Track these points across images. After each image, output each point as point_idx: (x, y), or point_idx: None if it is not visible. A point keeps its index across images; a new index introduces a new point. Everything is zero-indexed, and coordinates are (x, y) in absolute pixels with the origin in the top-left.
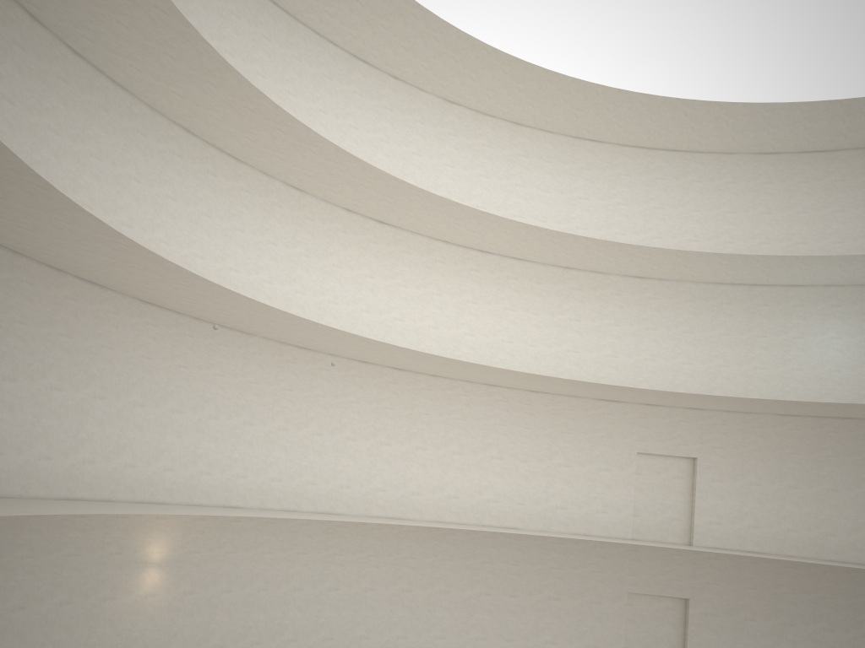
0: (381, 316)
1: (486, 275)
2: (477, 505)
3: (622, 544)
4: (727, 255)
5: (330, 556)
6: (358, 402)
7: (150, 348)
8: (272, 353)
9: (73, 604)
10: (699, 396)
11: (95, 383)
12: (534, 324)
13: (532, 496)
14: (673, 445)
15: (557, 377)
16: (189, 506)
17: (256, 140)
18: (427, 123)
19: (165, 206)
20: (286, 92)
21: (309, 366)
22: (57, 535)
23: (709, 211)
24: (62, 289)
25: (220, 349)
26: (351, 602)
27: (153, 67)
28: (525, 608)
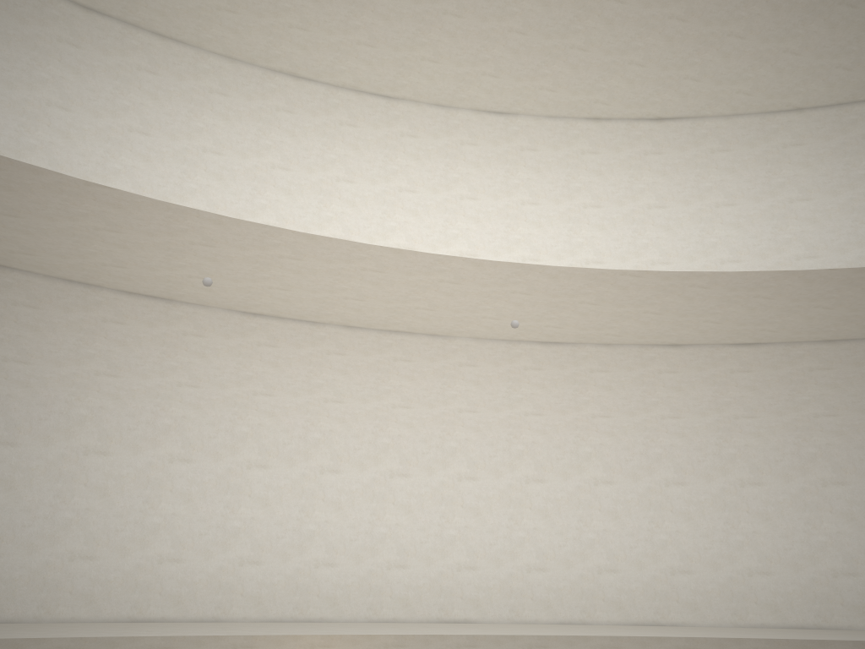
0: (693, 264)
1: None
2: None
3: None
4: None
5: None
6: (677, 415)
7: (269, 380)
8: (494, 361)
9: None
10: None
11: (171, 439)
12: None
13: None
14: None
15: None
16: (357, 623)
17: (373, 41)
18: None
19: (272, 179)
20: None
21: (568, 370)
22: None
23: None
24: (95, 311)
25: (398, 367)
26: None
27: None
28: None
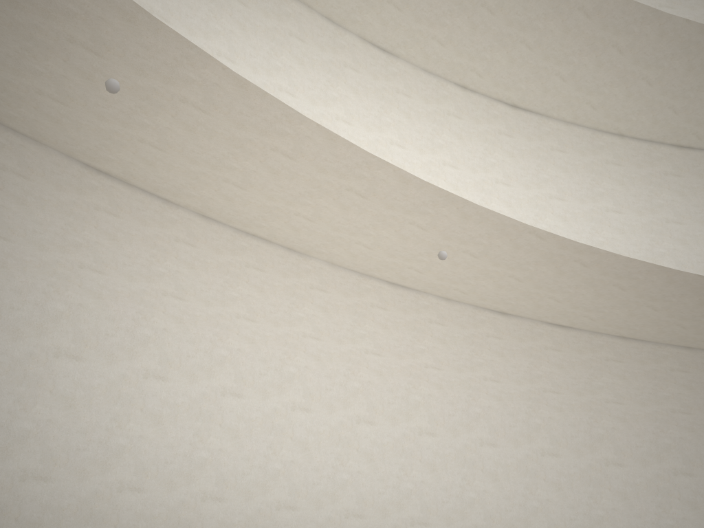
0: None
1: (693, 181)
2: None
3: None
4: None
5: None
6: (497, 379)
7: (101, 254)
8: (344, 291)
9: None
10: None
11: None
12: None
13: None
14: None
15: None
16: None
17: None
18: None
19: None
20: None
21: (410, 316)
22: None
23: None
24: None
25: (249, 274)
26: None
27: None
28: None
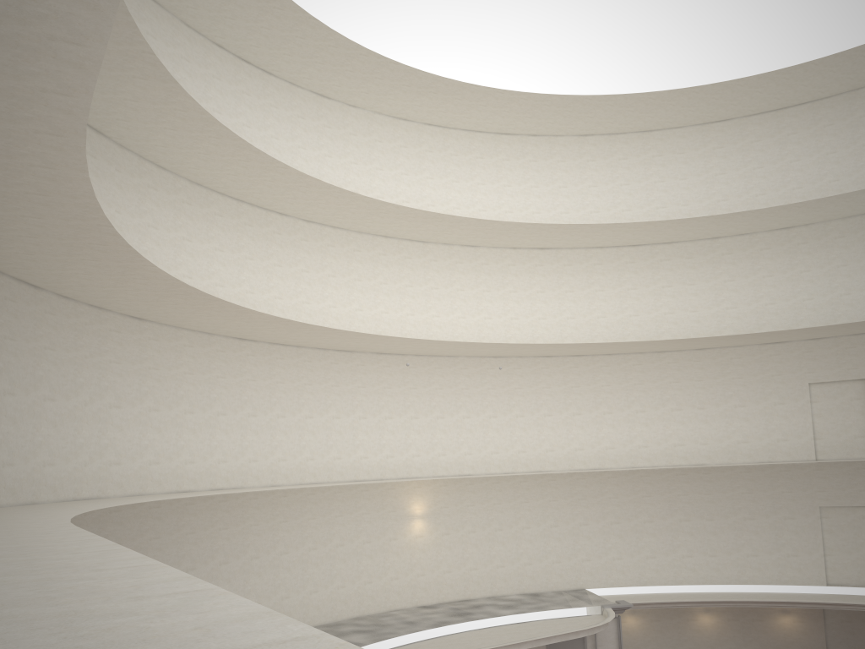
0: (555, 319)
1: (641, 264)
2: (665, 450)
3: (806, 466)
4: (843, 195)
5: (547, 502)
6: (548, 386)
7: (389, 381)
8: (474, 366)
9: (371, 543)
10: (838, 326)
11: (358, 410)
12: (691, 293)
13: (714, 436)
14: (843, 371)
15: (721, 333)
16: (432, 477)
17: (427, 229)
18: (568, 159)
19: (381, 289)
20: (450, 181)
21: (505, 369)
22: (353, 502)
23: (845, 149)
24: (328, 359)
25: (436, 371)
26: (570, 535)
27: (349, 215)
28: (723, 529)
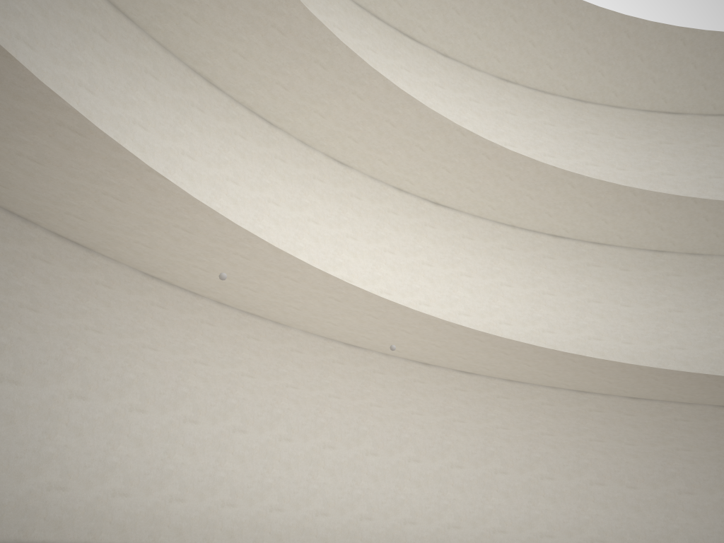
0: (443, 310)
1: (562, 262)
2: None
3: None
4: None
5: None
6: (421, 413)
7: (155, 336)
8: (314, 351)
9: None
10: None
11: (73, 377)
12: (625, 317)
13: (649, 534)
14: None
15: None
16: None
17: (290, 86)
18: (482, 102)
19: (181, 164)
20: None
21: (360, 368)
22: None
23: None
24: (28, 246)
25: (249, 343)
26: None
27: None
28: None
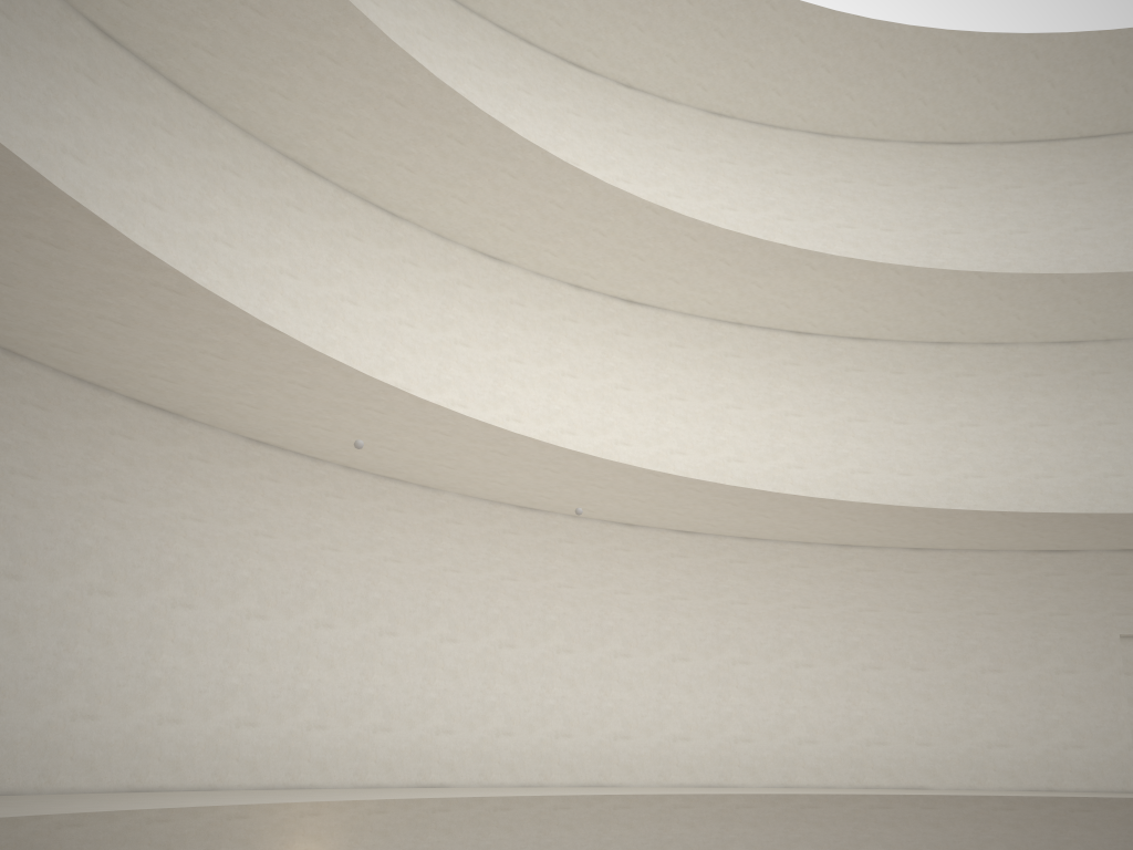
0: (648, 450)
1: (811, 369)
2: (850, 753)
3: (1122, 802)
4: None
5: None
6: (627, 591)
7: (270, 519)
8: (477, 520)
9: None
10: None
11: (174, 580)
12: (901, 439)
13: (943, 729)
14: None
15: None
16: (355, 789)
17: (416, 168)
18: (686, 149)
19: (280, 286)
20: None
21: (540, 538)
22: None
23: None
24: (104, 419)
25: (391, 517)
26: None
27: (230, 41)
28: None
